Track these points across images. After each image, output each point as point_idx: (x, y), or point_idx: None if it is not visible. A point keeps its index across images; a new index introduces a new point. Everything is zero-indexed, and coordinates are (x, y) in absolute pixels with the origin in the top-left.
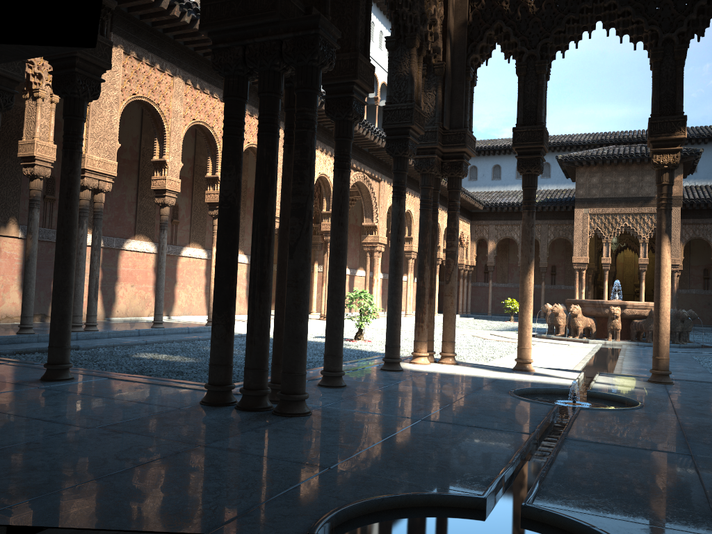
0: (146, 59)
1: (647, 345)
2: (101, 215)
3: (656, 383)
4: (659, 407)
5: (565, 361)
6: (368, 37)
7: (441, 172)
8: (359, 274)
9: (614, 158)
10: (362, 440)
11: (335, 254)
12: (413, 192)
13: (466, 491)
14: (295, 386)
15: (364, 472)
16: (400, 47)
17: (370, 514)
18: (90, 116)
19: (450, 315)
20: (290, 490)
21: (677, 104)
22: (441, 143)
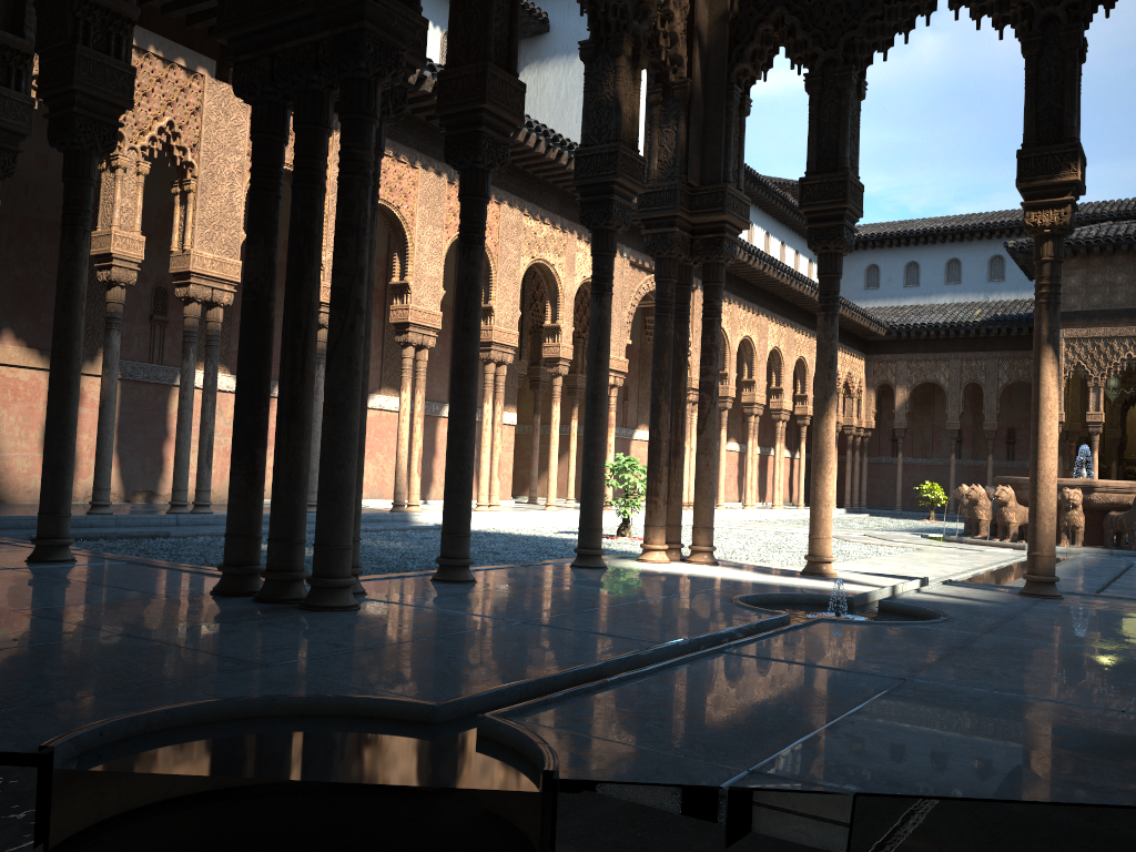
0: None
1: (1129, 555)
2: (218, 340)
3: (1030, 596)
4: (971, 623)
5: (936, 571)
6: (513, 38)
7: (691, 256)
8: None
9: (1107, 243)
10: (379, 639)
11: (457, 377)
12: (755, 308)
13: (429, 699)
14: (330, 566)
15: (311, 672)
16: (602, 57)
17: (246, 718)
18: (197, 193)
19: (704, 485)
20: (161, 685)
21: (1065, 125)
22: (688, 209)
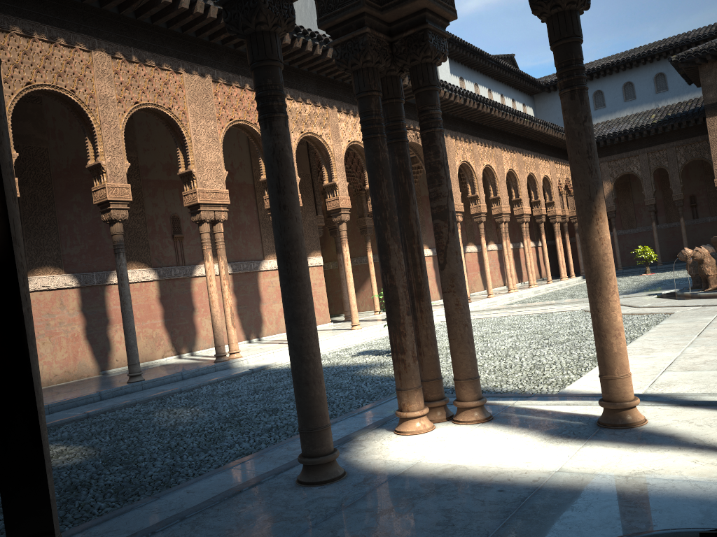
0: (40, 34)
1: None
2: None
3: None
4: None
5: None
6: None
7: (394, 63)
8: None
9: None
10: None
11: None
12: (490, 143)
13: None
14: None
15: None
16: None
17: None
18: None
19: (458, 328)
20: None
21: None
22: (377, 4)
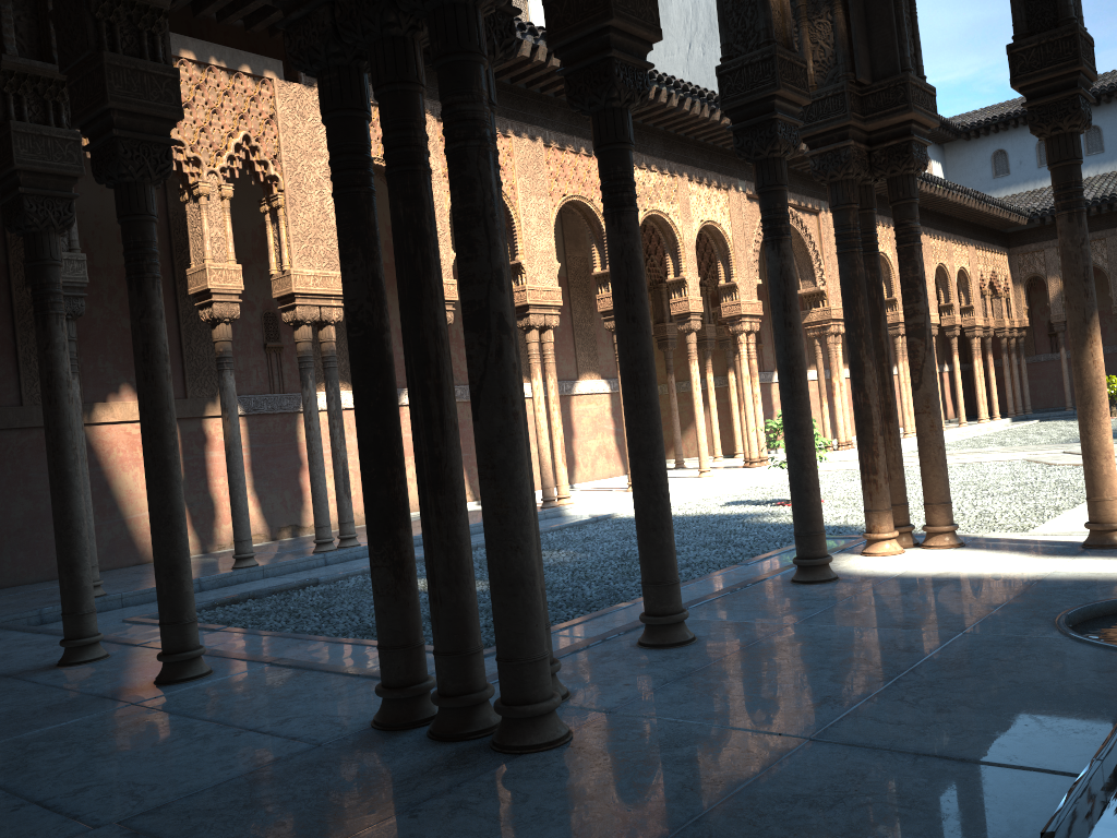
0: None
1: None
2: (334, 361)
3: None
4: None
5: None
6: None
7: (870, 173)
8: (811, 378)
9: None
10: (629, 834)
11: (630, 382)
12: (885, 220)
13: None
14: (524, 688)
15: None
16: None
17: None
18: (287, 208)
19: (931, 451)
20: None
21: None
22: (860, 114)
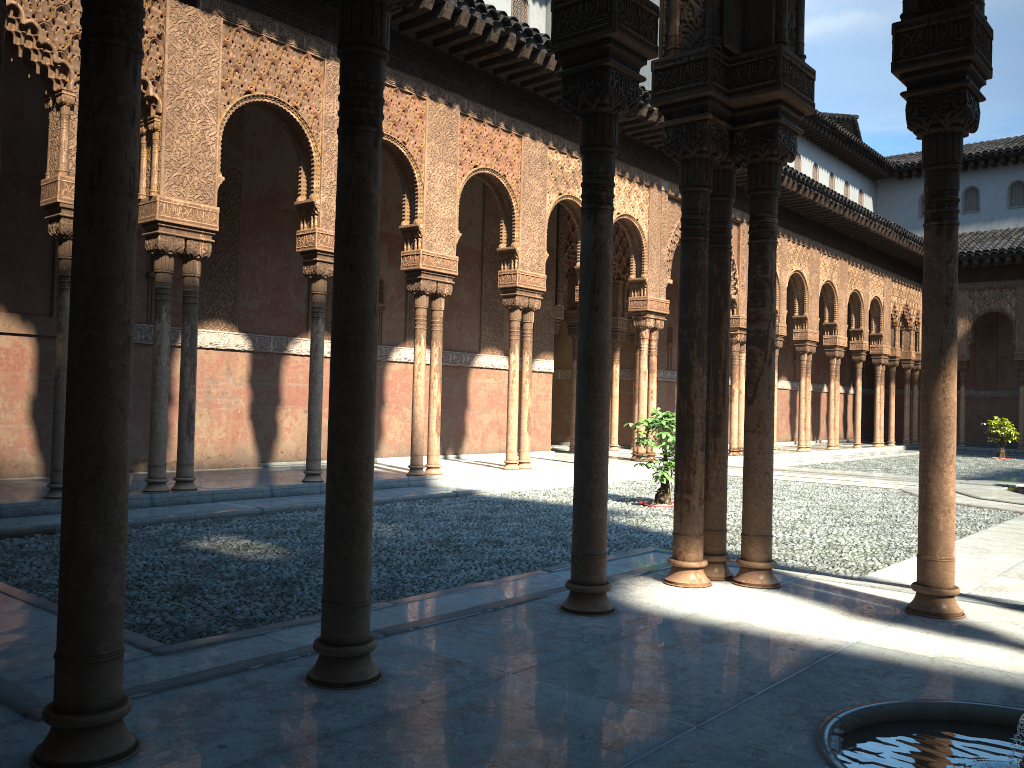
0: (269, 32)
1: None
2: (195, 297)
3: None
4: None
5: None
6: None
7: (731, 155)
8: None
9: None
10: None
11: (338, 345)
12: (806, 241)
13: None
14: None
15: None
16: None
17: None
18: (162, 132)
19: (757, 475)
20: None
21: None
22: (725, 87)
